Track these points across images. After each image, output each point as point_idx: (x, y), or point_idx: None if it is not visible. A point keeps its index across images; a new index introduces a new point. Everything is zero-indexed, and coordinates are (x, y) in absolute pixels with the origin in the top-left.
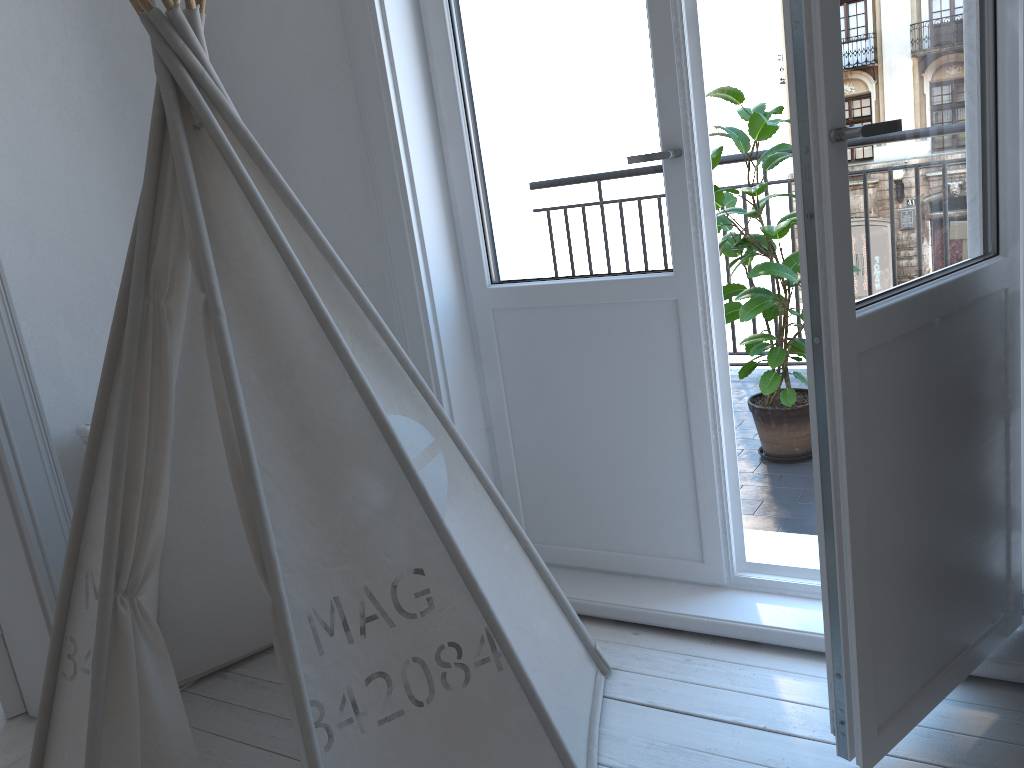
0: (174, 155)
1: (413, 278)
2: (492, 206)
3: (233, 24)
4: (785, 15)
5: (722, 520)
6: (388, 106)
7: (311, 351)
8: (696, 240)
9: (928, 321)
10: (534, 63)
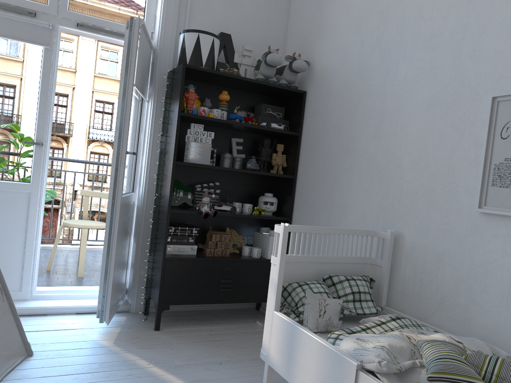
0: None
1: None
2: None
3: None
4: (116, 122)
5: (32, 274)
6: None
7: None
8: (42, 173)
9: (127, 203)
10: None
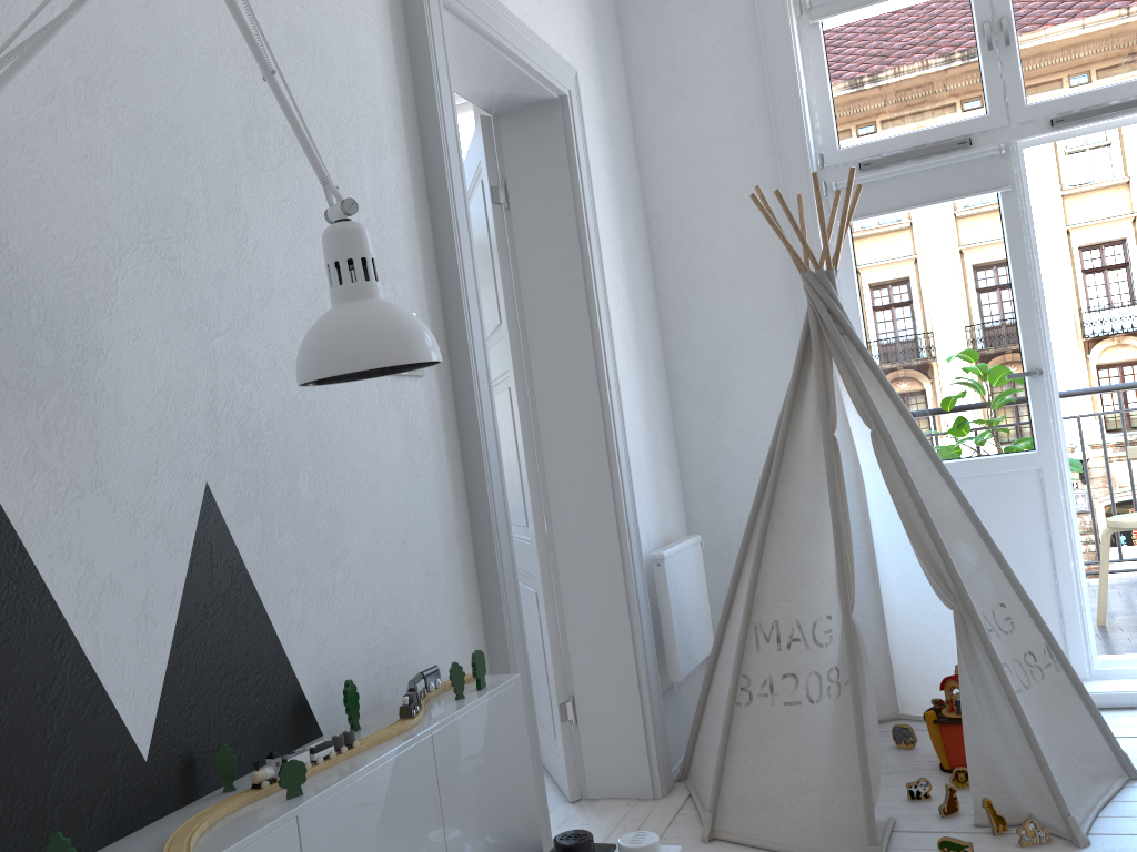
0: (831, 349)
1: None
2: None
3: (689, 289)
4: None
5: (1082, 626)
6: None
7: (918, 467)
8: (1053, 428)
9: None
10: (925, 318)
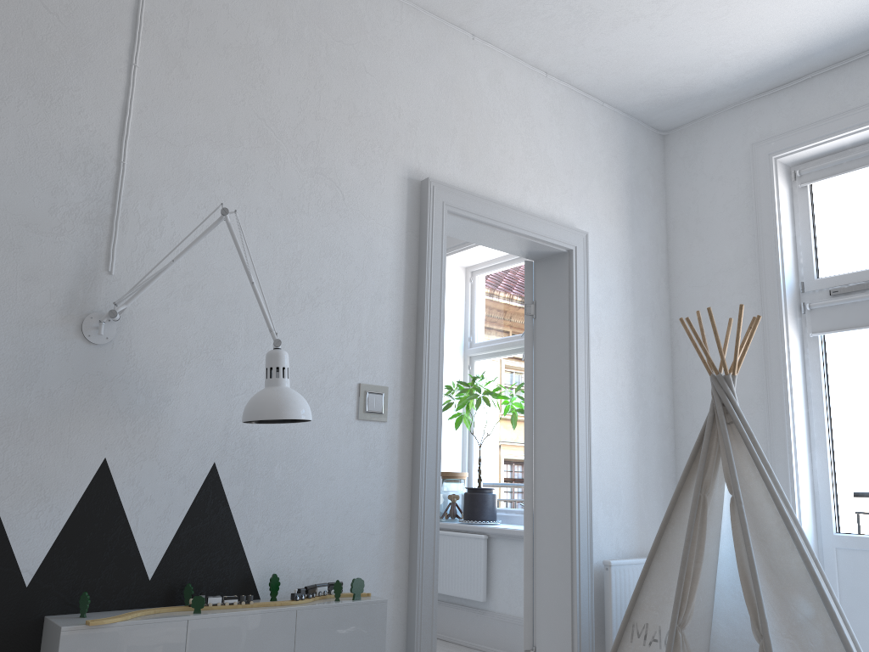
0: (718, 433)
1: None
2: (841, 487)
3: (694, 375)
4: None
5: None
6: (787, 426)
7: (775, 531)
8: None
9: None
10: None
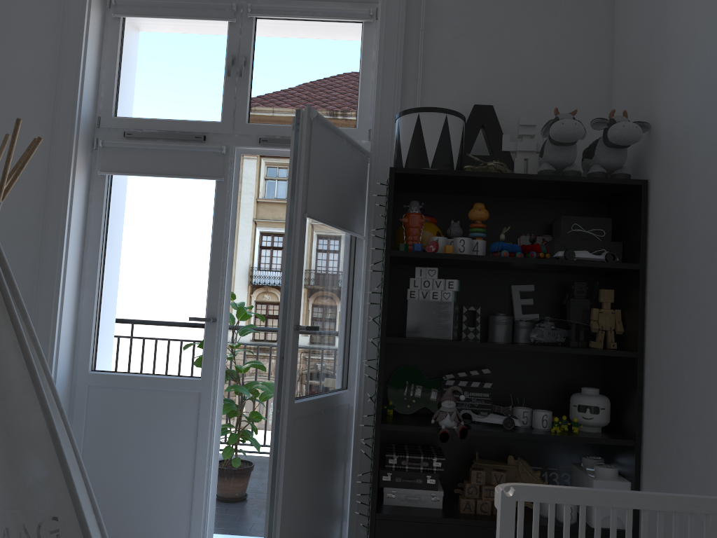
0: None
1: (47, 359)
2: (103, 327)
3: None
4: (282, 278)
5: (204, 518)
6: (59, 263)
7: (19, 386)
8: (216, 363)
9: (320, 411)
10: (147, 261)
